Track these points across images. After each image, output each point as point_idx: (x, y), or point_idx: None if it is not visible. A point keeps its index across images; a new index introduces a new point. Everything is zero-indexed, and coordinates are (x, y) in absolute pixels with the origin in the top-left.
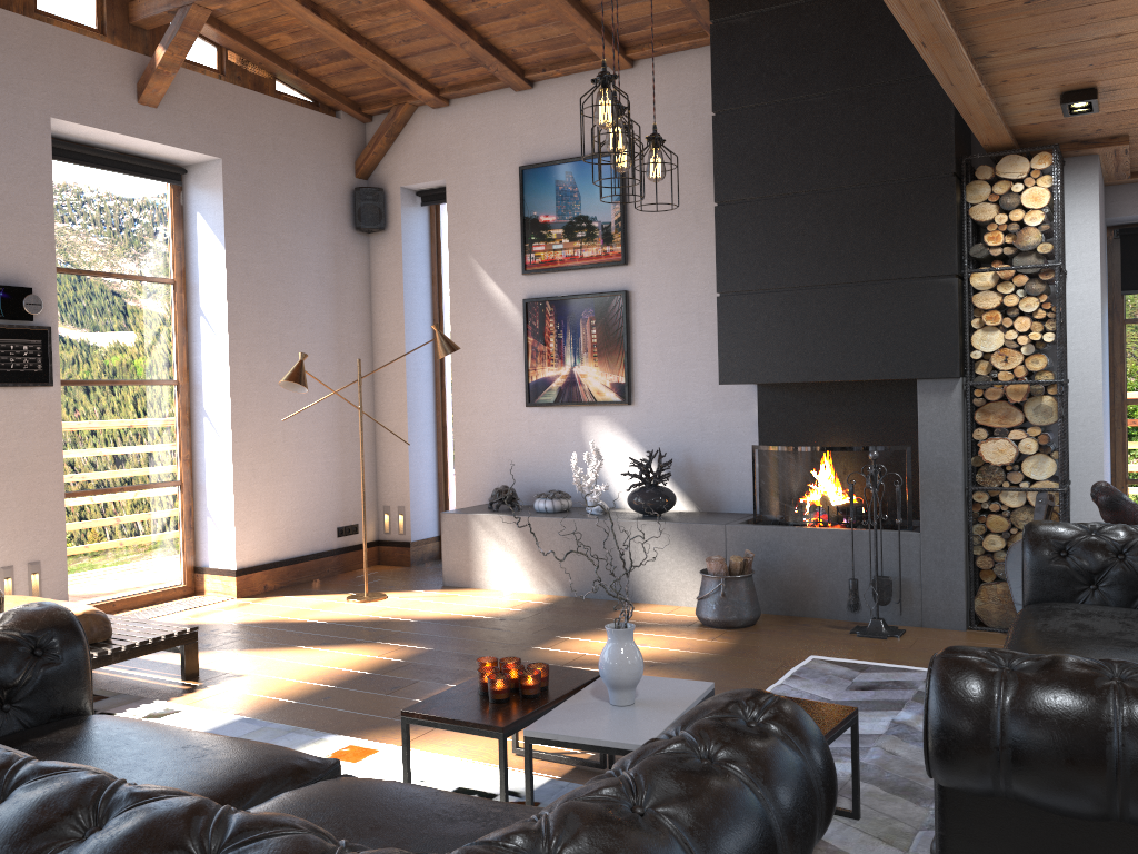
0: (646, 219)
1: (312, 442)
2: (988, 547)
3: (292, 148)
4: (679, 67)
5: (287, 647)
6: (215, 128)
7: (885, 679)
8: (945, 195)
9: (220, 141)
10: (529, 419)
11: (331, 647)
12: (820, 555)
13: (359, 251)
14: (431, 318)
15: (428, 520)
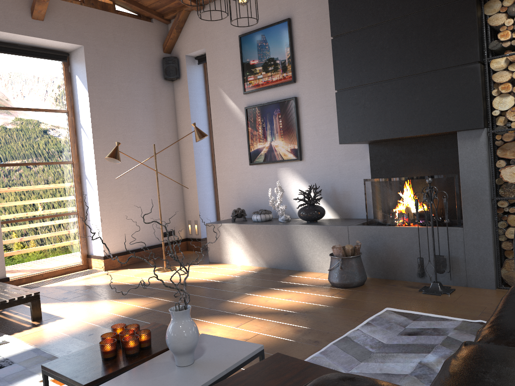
0: (304, 55)
1: (145, 189)
2: (509, 236)
3: (125, 39)
4: None
5: (101, 300)
6: (78, 30)
7: (427, 327)
8: (469, 10)
9: (82, 37)
10: (252, 172)
11: (122, 300)
12: (403, 243)
13: (168, 91)
14: (207, 123)
15: None
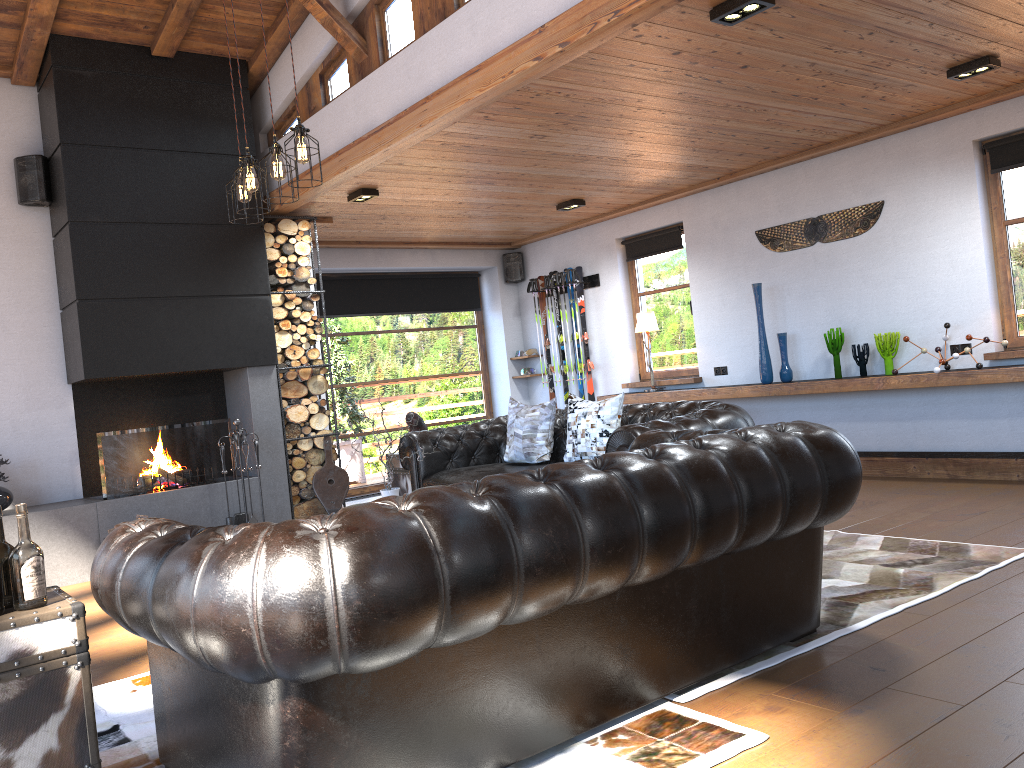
0: None
1: None
2: (296, 479)
3: None
4: None
5: None
6: None
7: None
8: (258, 239)
9: None
10: None
11: None
12: (186, 509)
13: None
14: None
15: None
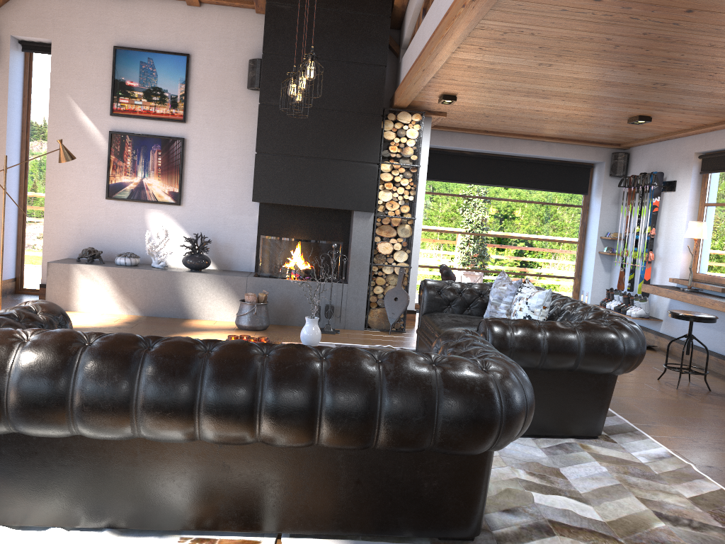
0: (200, 98)
1: None
2: (376, 292)
3: None
4: (230, 15)
5: None
6: None
7: None
8: (377, 124)
9: None
10: (106, 207)
11: None
12: (298, 294)
13: None
14: (21, 129)
15: (10, 267)
